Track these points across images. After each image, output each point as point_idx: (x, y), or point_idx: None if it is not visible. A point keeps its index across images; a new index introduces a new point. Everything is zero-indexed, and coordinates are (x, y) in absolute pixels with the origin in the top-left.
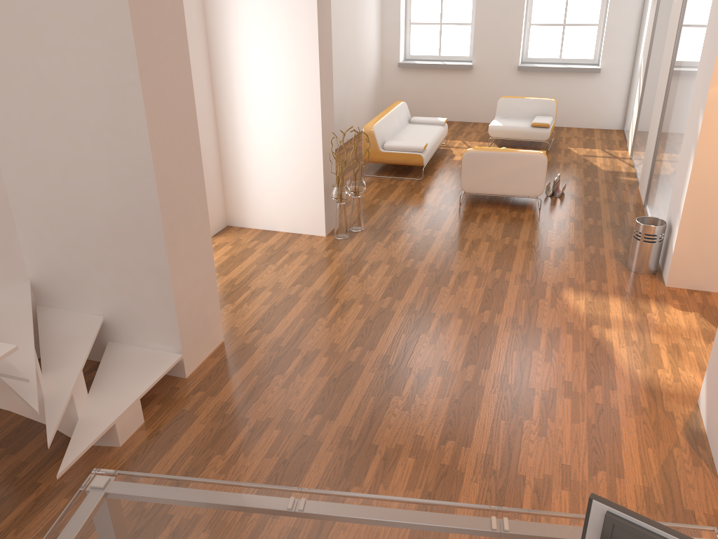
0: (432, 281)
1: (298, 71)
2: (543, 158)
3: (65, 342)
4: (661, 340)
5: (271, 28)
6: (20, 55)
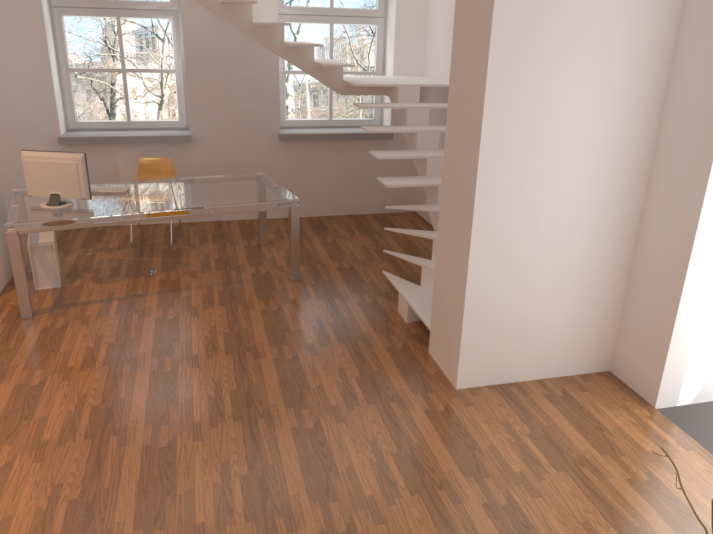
0: None
1: None
2: None
3: None
4: None
5: None
6: None
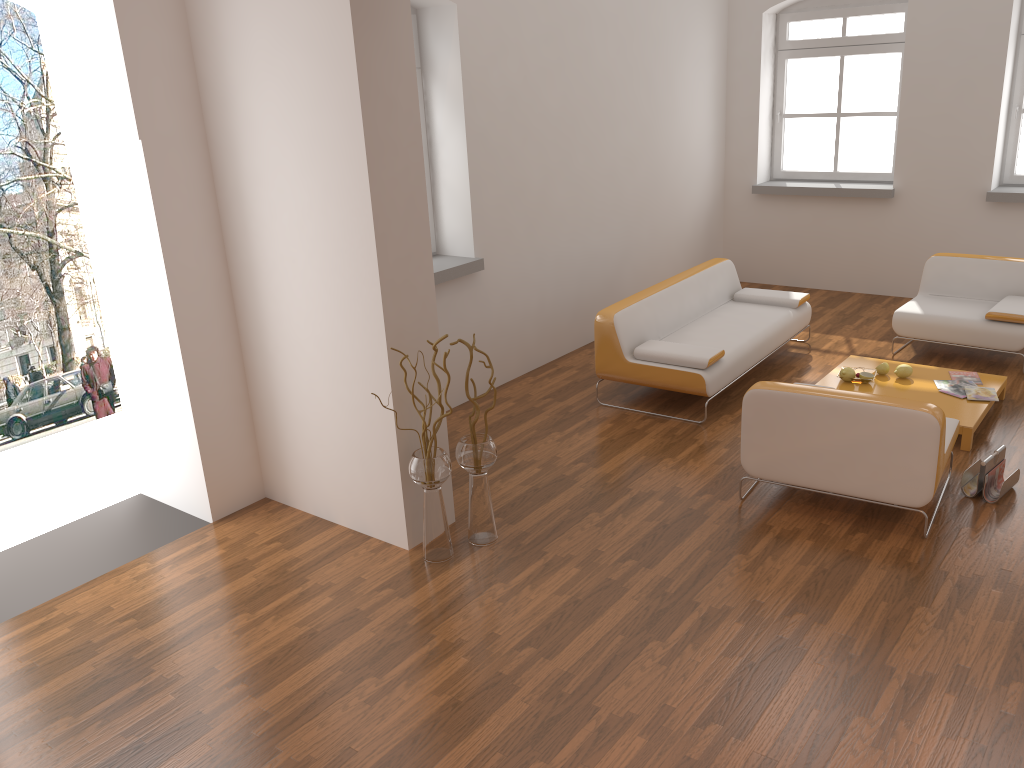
0: (526, 736)
1: (340, 219)
2: (928, 421)
3: None
4: None
5: (294, 135)
6: None
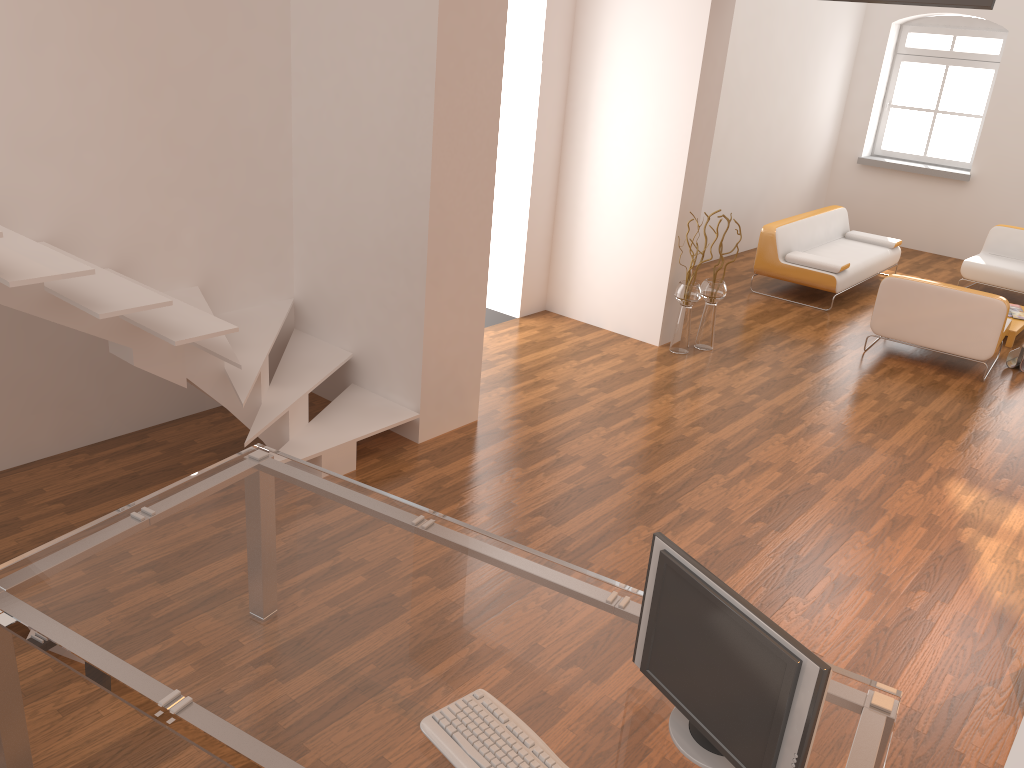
0: (768, 425)
1: (665, 129)
2: (1000, 305)
3: (304, 366)
4: None
5: (644, 73)
6: (333, 54)
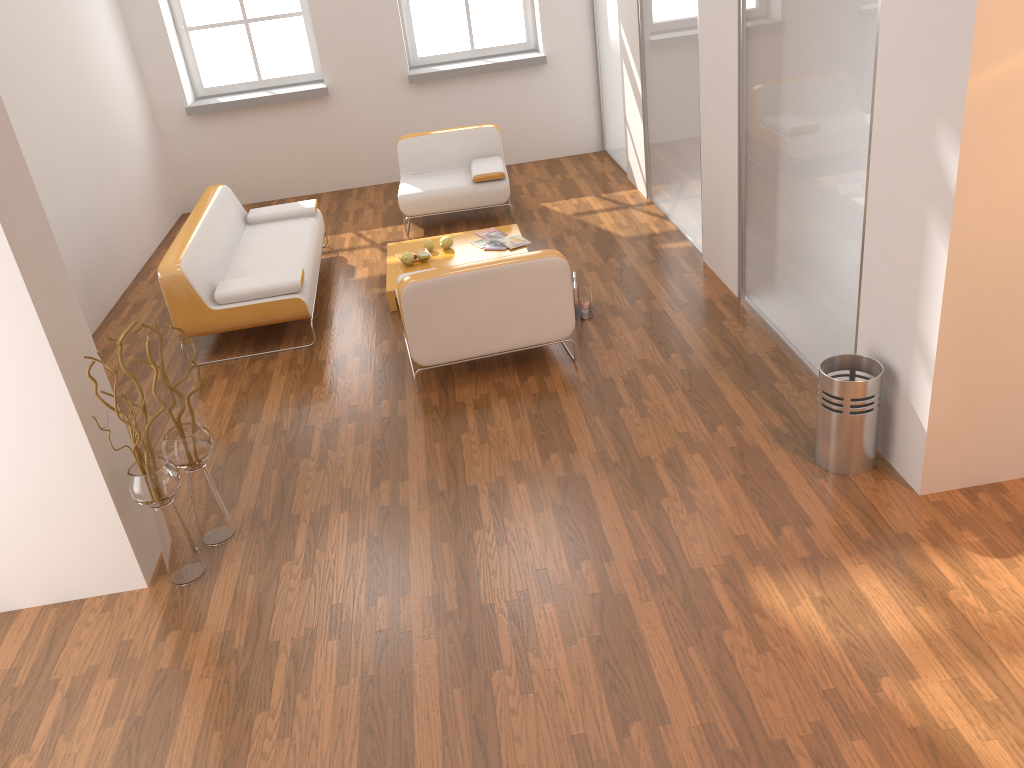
0: (462, 661)
1: None
2: (560, 263)
3: None
4: None
5: None
6: None
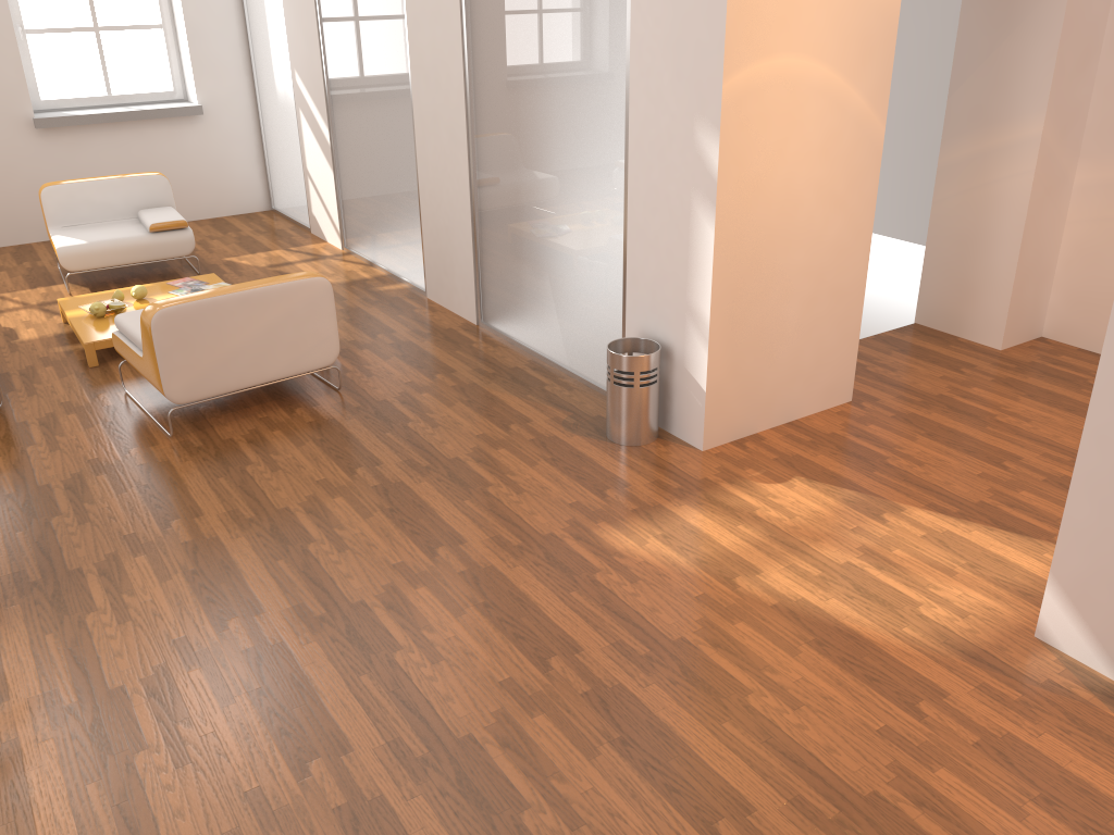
0: (356, 652)
1: None
2: (324, 283)
3: None
4: (842, 552)
5: None
6: None
